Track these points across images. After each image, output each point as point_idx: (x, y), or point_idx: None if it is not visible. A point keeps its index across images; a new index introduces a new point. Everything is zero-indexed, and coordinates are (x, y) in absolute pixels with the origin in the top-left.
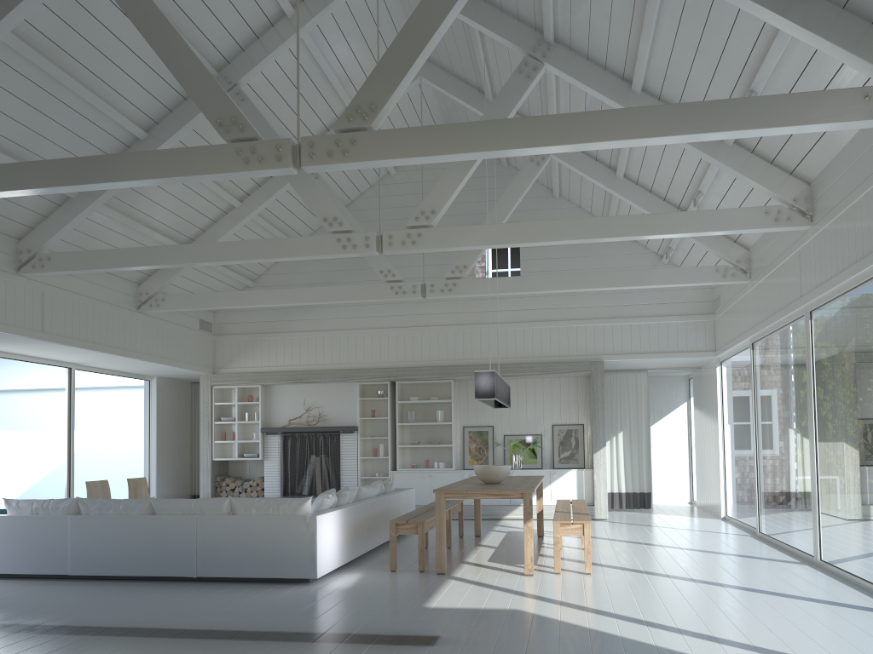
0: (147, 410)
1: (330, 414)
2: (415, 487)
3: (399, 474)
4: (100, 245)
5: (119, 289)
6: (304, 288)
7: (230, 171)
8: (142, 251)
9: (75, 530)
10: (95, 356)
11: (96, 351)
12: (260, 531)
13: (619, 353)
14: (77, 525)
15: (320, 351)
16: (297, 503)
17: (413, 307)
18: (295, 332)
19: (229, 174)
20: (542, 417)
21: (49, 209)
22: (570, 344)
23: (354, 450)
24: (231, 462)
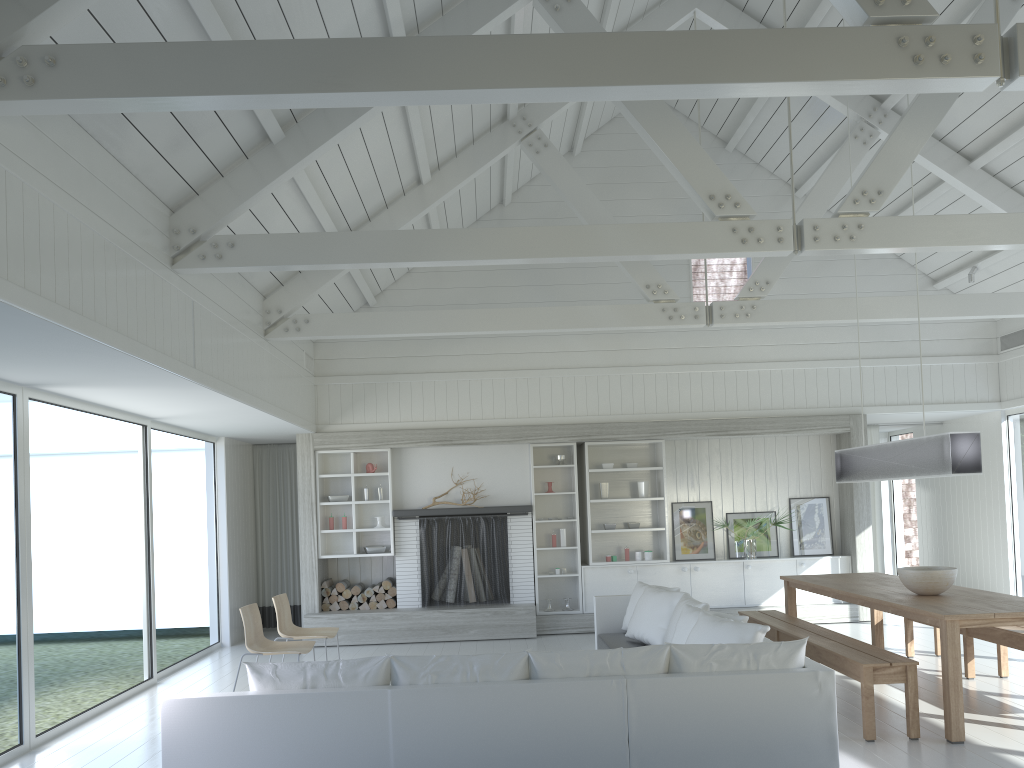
0: (212, 487)
1: (490, 488)
2: (616, 587)
3: (593, 570)
4: (255, 230)
5: (250, 303)
6: (532, 308)
7: (887, 77)
8: (404, 237)
9: (402, 715)
10: (213, 407)
11: (237, 400)
12: (739, 700)
13: (882, 404)
14: (405, 706)
15: (477, 400)
16: (787, 650)
17: (608, 340)
18: (439, 373)
19: (876, 84)
20: (776, 489)
21: (230, 161)
22: (820, 392)
23: (528, 539)
24: (332, 560)
